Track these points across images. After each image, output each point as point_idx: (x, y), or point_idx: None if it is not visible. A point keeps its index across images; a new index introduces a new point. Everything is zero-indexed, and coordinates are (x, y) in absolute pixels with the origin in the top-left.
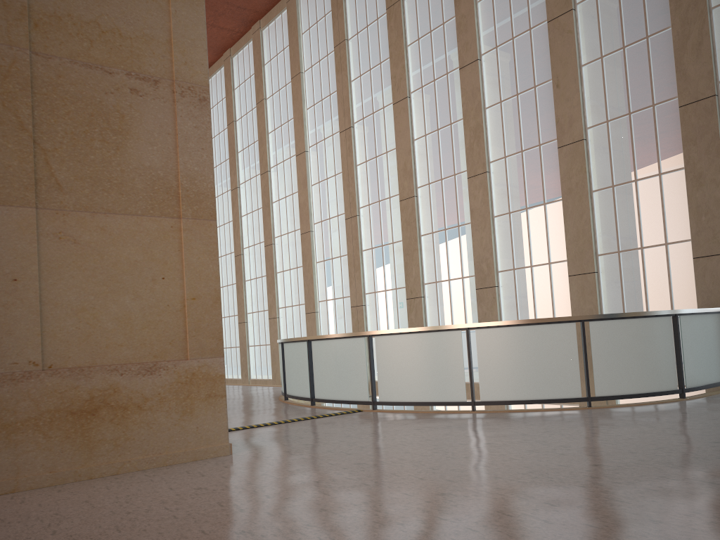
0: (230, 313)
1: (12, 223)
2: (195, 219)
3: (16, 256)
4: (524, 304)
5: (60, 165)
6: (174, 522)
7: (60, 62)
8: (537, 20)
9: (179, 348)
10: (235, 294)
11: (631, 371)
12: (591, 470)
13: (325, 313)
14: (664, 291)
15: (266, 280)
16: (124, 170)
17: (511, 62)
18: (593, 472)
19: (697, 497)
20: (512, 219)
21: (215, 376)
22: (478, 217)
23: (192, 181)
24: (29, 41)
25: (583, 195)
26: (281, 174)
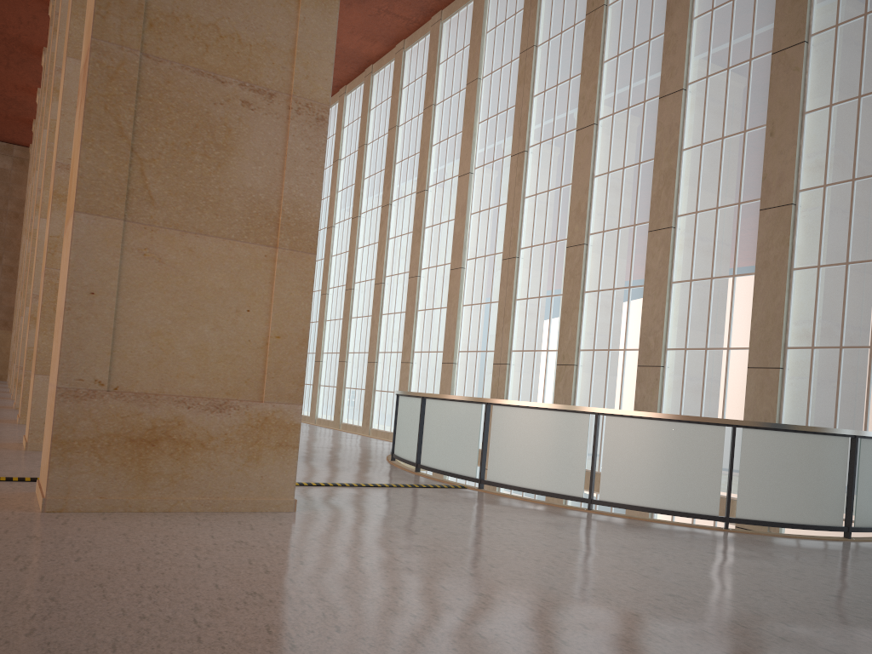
0: (361, 349)
1: (97, 234)
2: (292, 250)
3: (97, 268)
4: (690, 392)
5: (155, 177)
6: (195, 570)
7: (171, 66)
8: (760, 50)
9: (255, 388)
10: (369, 328)
11: (785, 495)
12: (661, 600)
13: (464, 367)
14: (859, 404)
15: (404, 317)
16: (223, 189)
17: (722, 97)
18: (661, 602)
19: (750, 650)
20: (693, 288)
21: (289, 424)
22: (653, 280)
23: (295, 208)
24: (142, 41)
25: (781, 272)
26: (439, 196)
